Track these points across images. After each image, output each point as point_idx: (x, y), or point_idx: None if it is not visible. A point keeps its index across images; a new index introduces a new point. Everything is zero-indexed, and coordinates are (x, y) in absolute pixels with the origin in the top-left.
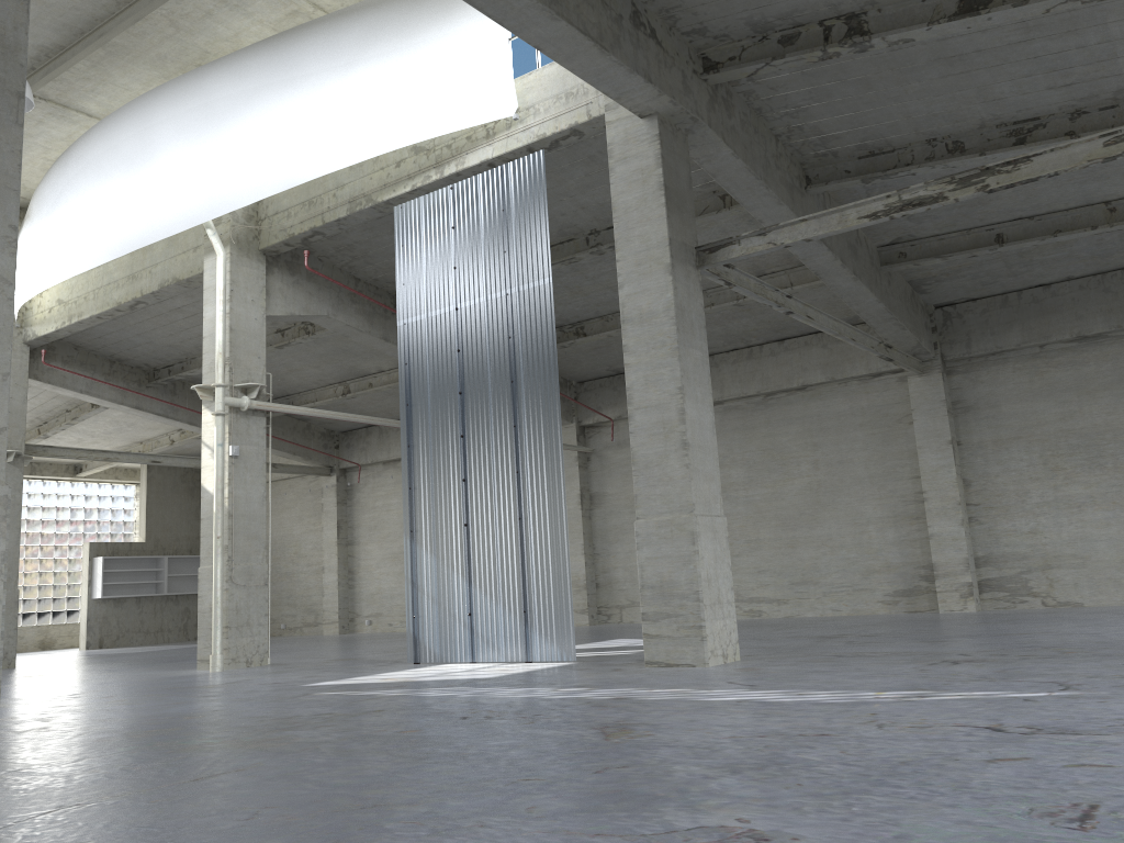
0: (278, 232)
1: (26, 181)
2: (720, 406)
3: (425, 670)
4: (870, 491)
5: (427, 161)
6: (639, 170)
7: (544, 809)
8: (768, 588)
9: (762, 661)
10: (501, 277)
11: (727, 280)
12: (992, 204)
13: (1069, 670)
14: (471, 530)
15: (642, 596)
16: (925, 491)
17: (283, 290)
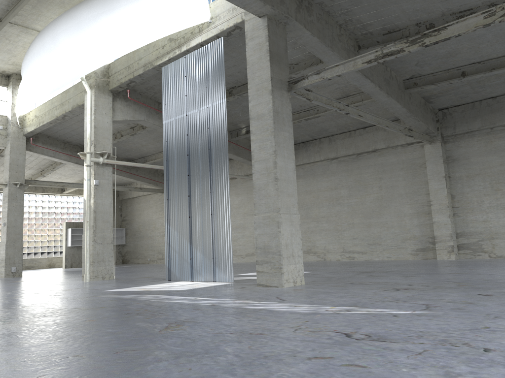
0: (116, 81)
1: (20, 63)
2: (336, 160)
3: (166, 284)
4: (406, 200)
5: (174, 45)
6: (258, 44)
7: (45, 377)
8: (357, 246)
9: (313, 285)
10: (204, 99)
11: (307, 97)
12: (458, 56)
13: (445, 297)
14: (191, 219)
15: (256, 252)
16: (431, 200)
17: (121, 108)
